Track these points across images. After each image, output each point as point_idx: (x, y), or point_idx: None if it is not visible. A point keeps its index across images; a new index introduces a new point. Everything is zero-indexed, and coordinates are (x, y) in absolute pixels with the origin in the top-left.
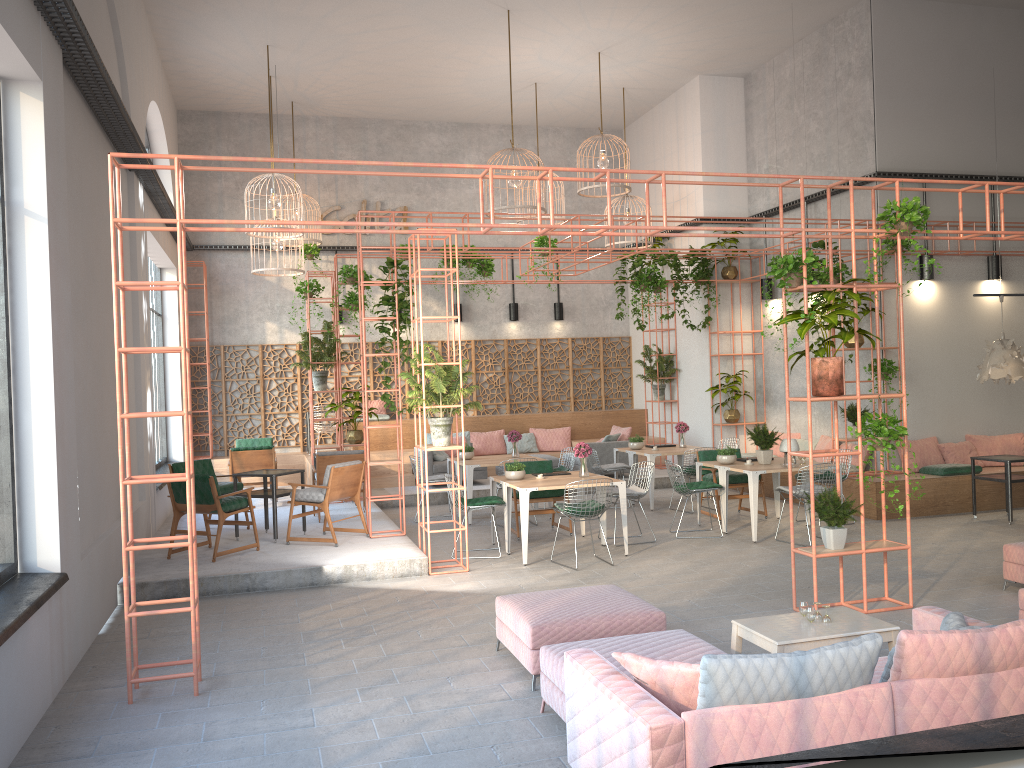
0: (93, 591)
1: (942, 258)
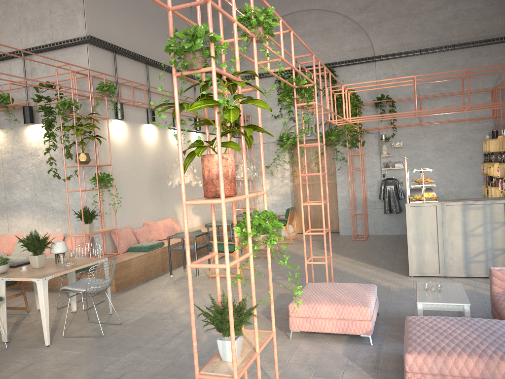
0: None
1: (126, 106)
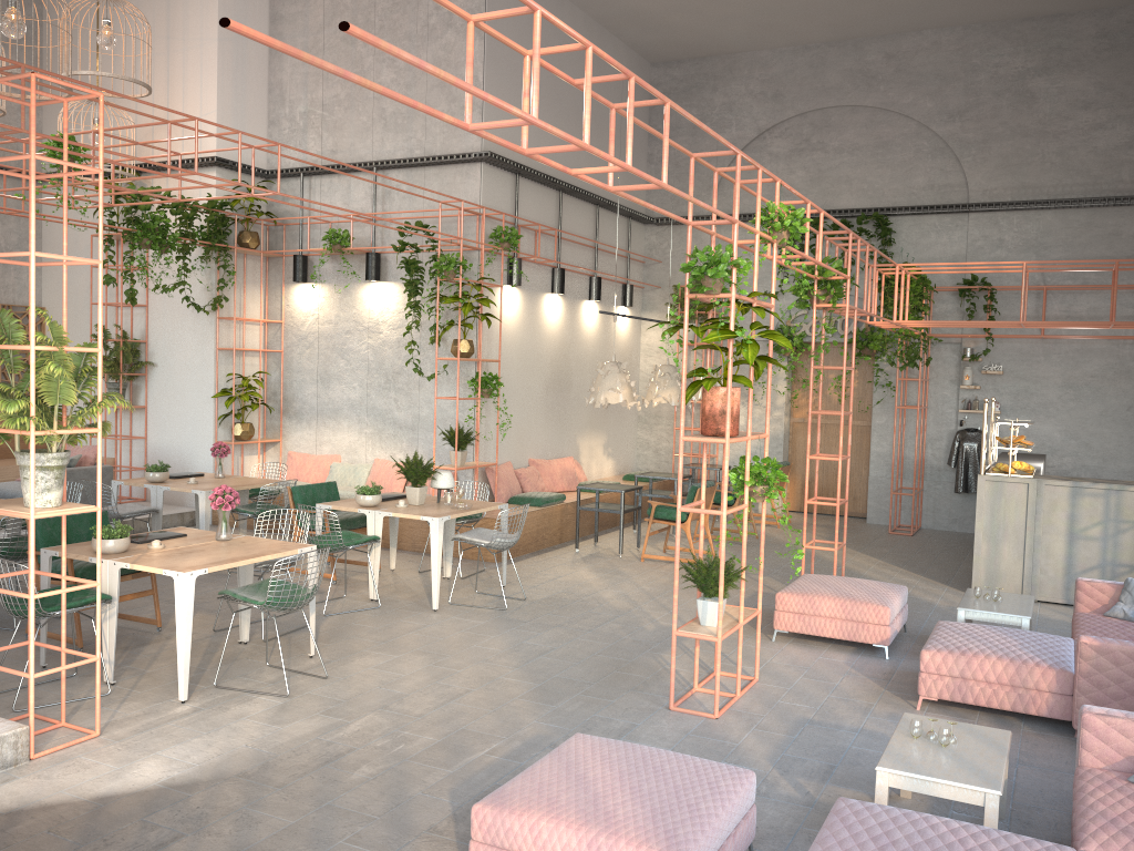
0: None
1: (523, 263)
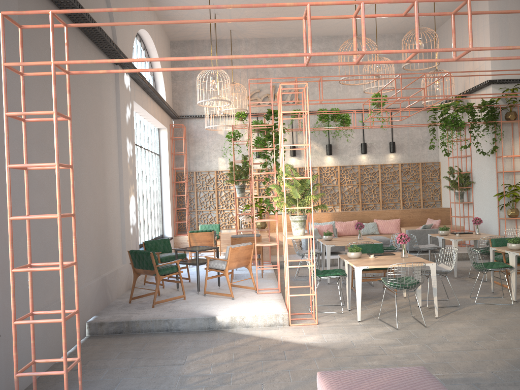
0: (49, 334)
1: None
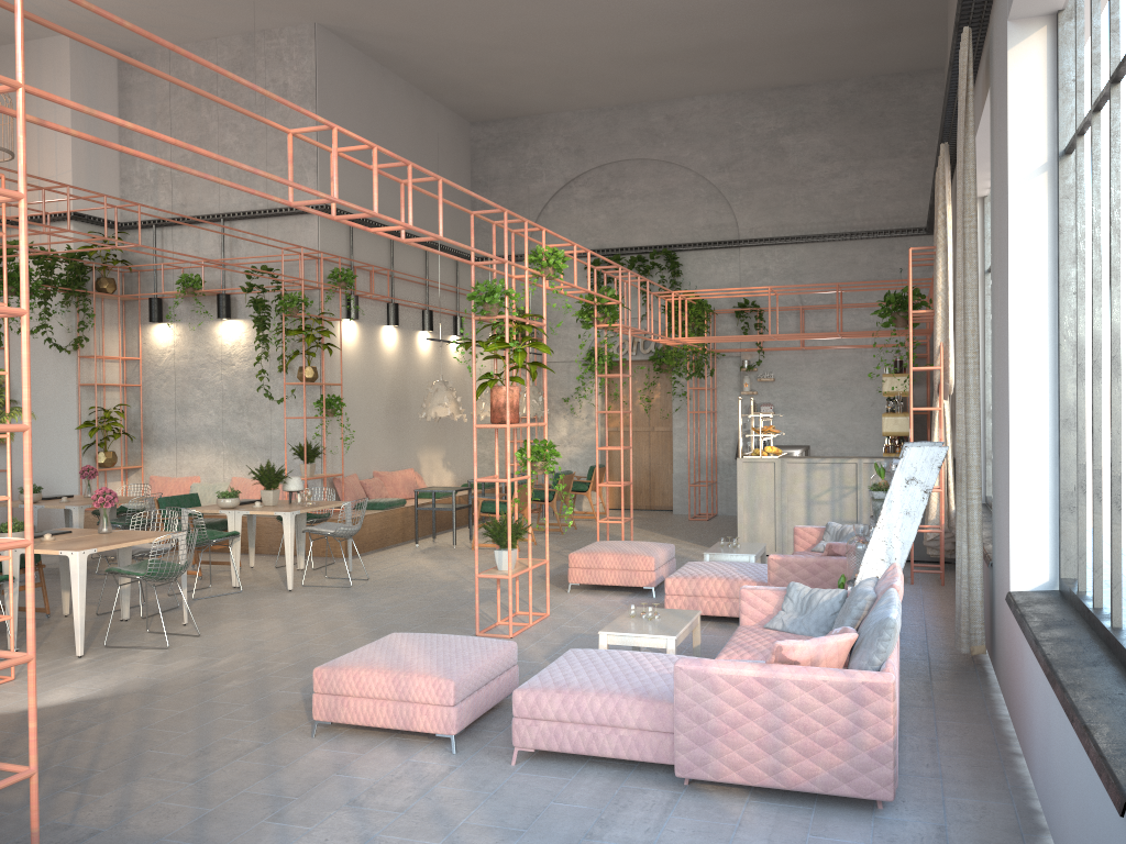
0: None
1: (360, 300)
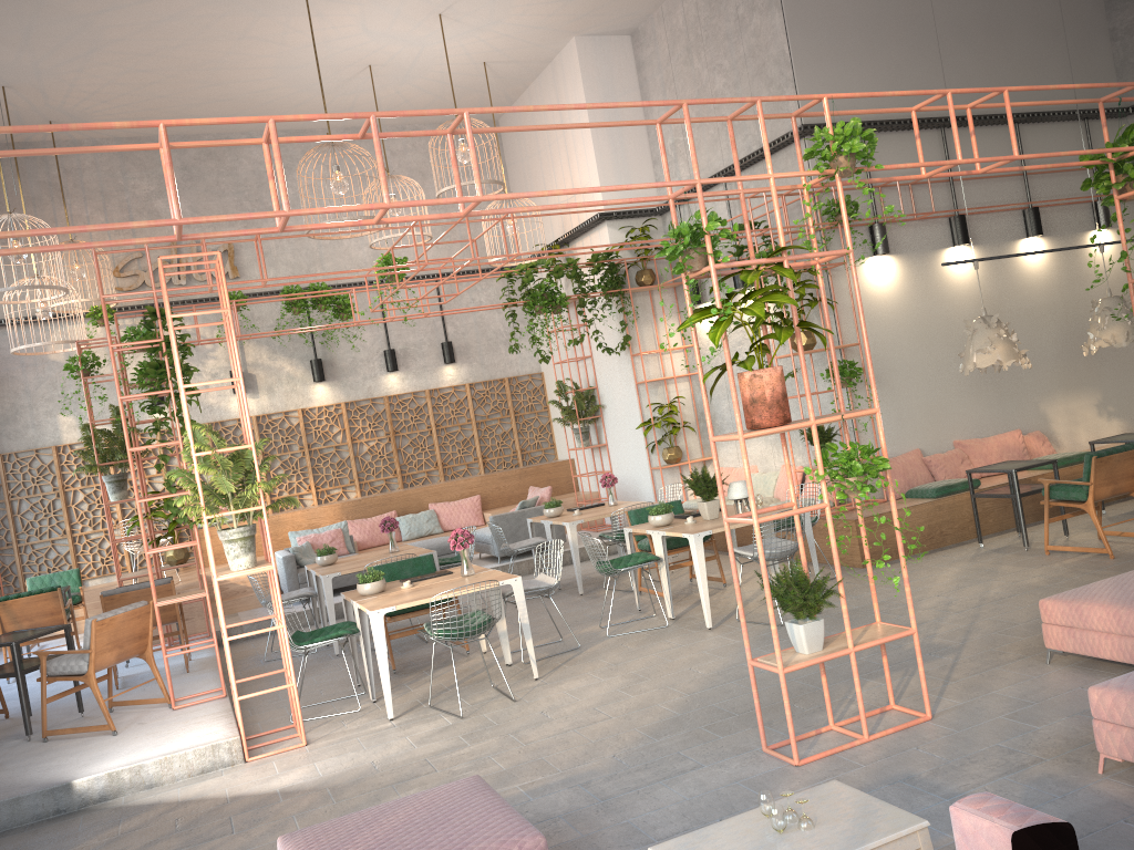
0: None
1: (896, 226)
